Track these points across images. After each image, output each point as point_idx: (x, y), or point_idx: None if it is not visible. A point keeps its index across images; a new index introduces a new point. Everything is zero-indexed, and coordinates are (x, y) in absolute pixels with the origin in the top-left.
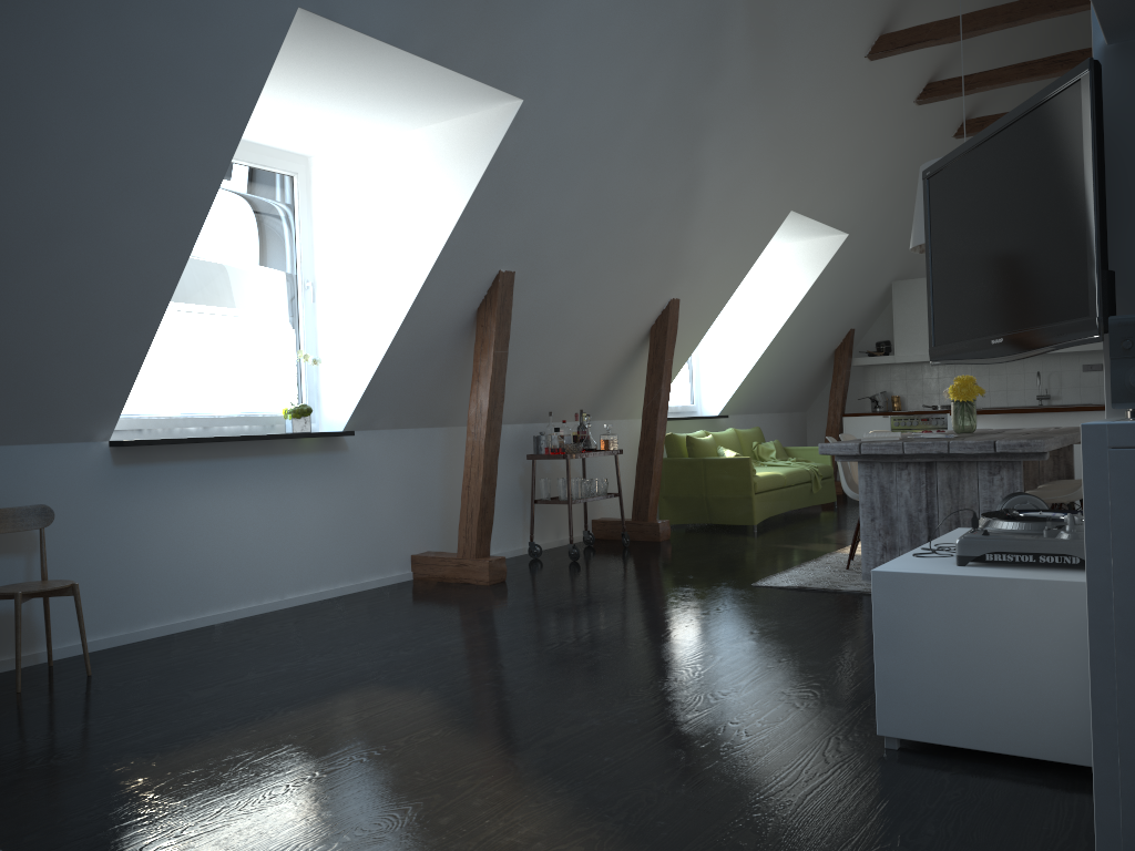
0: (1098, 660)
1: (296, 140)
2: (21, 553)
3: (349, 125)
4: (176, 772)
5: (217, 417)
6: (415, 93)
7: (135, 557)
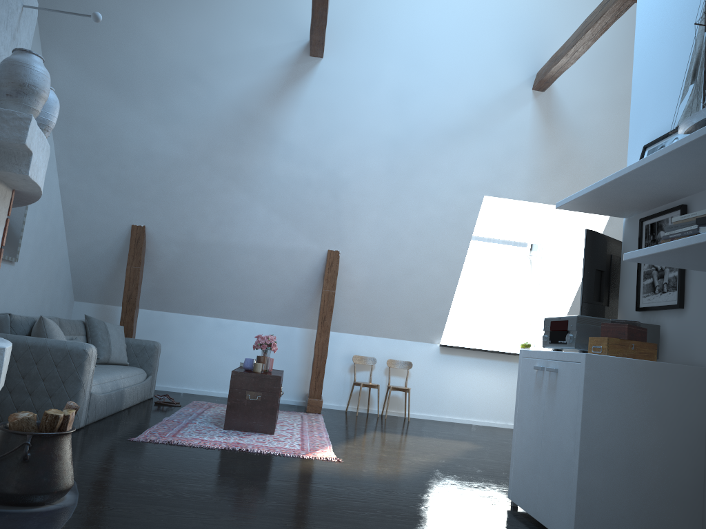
0: (514, 425)
1: (537, 230)
2: (403, 377)
3: (551, 225)
4: (381, 434)
5: (491, 342)
6: (560, 214)
7: (443, 389)
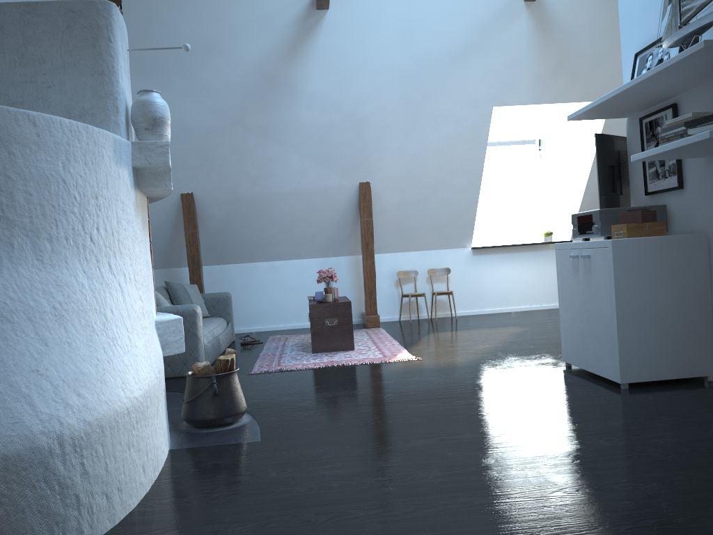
0: (559, 304)
1: (543, 126)
2: (444, 282)
3: (556, 120)
4: (439, 334)
5: (516, 237)
6: (564, 109)
7: (481, 286)
